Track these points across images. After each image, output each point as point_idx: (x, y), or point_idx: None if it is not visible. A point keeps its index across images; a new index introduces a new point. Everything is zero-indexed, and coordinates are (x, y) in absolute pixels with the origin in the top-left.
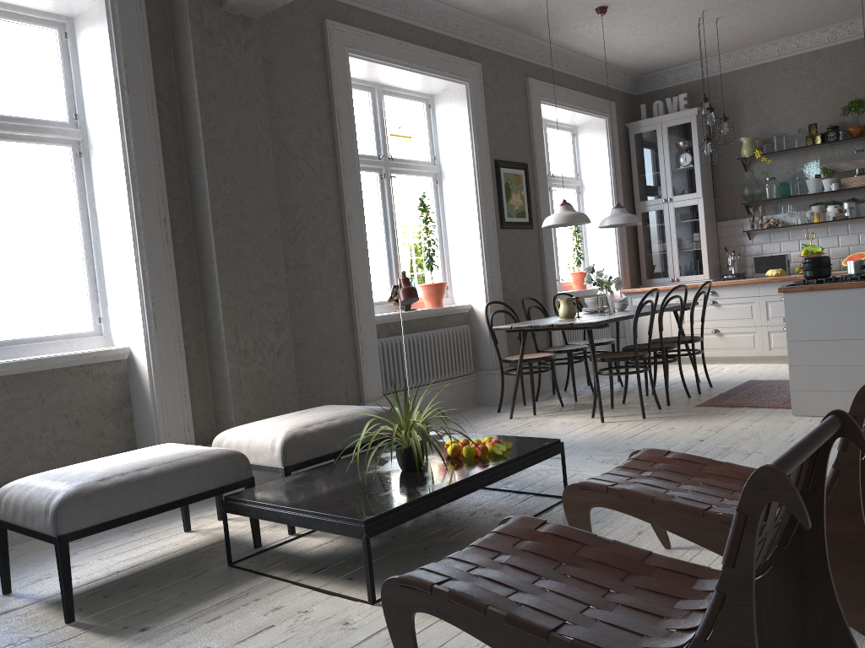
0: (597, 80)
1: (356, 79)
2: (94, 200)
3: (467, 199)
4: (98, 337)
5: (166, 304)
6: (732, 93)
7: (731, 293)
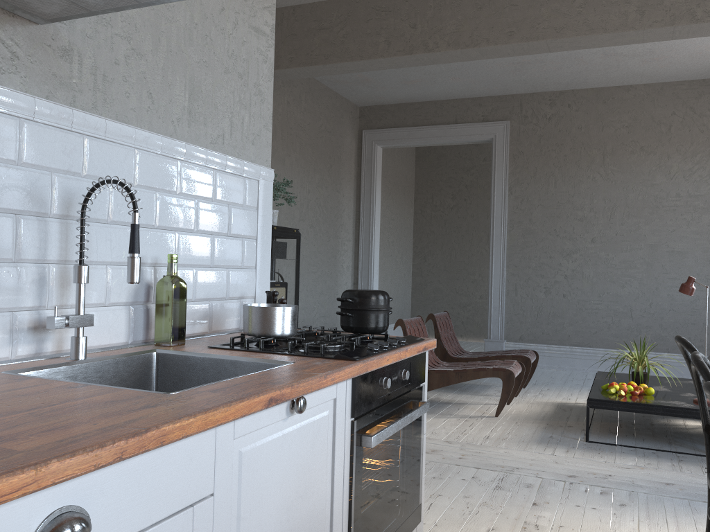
0: None
1: None
2: None
3: None
4: None
5: None
6: None
7: None
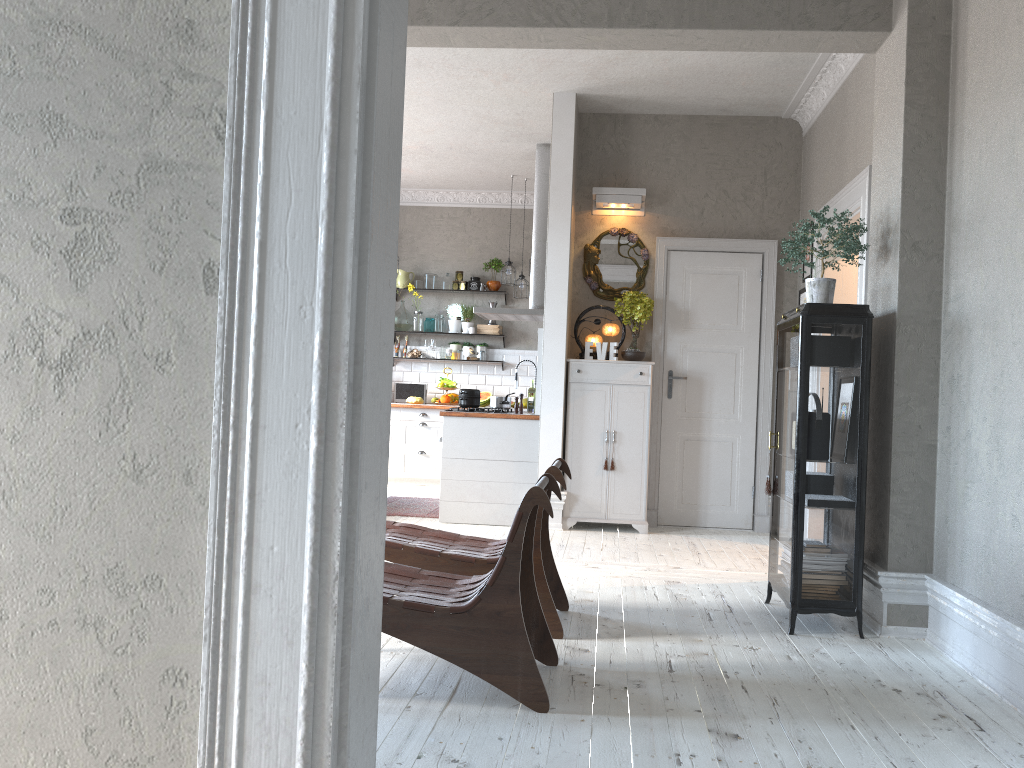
0: None
1: None
2: None
3: None
4: None
5: None
6: None
7: None
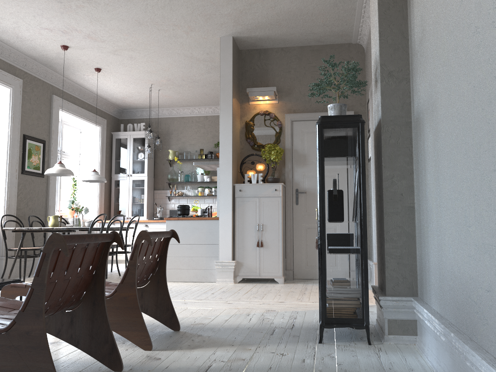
0: (97, 106)
1: None
2: None
3: (1, 153)
4: None
5: None
6: (168, 127)
7: (155, 226)
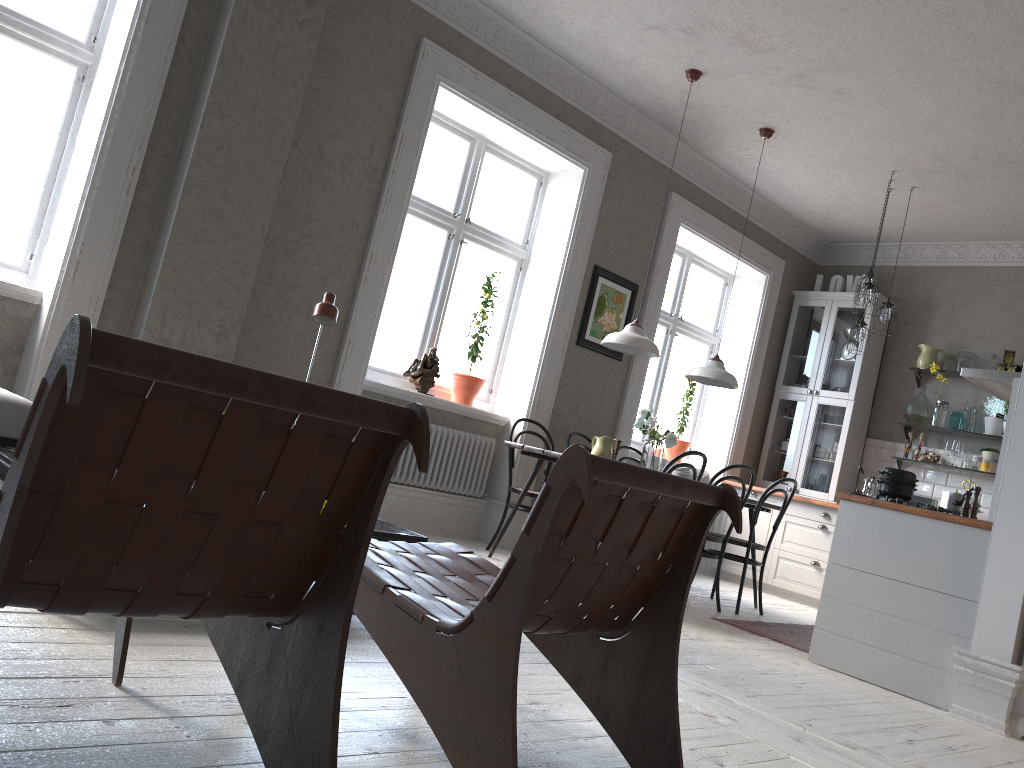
0: (769, 229)
1: (455, 122)
2: (78, 130)
3: (545, 296)
4: (21, 273)
5: (98, 258)
6: (928, 291)
7: None
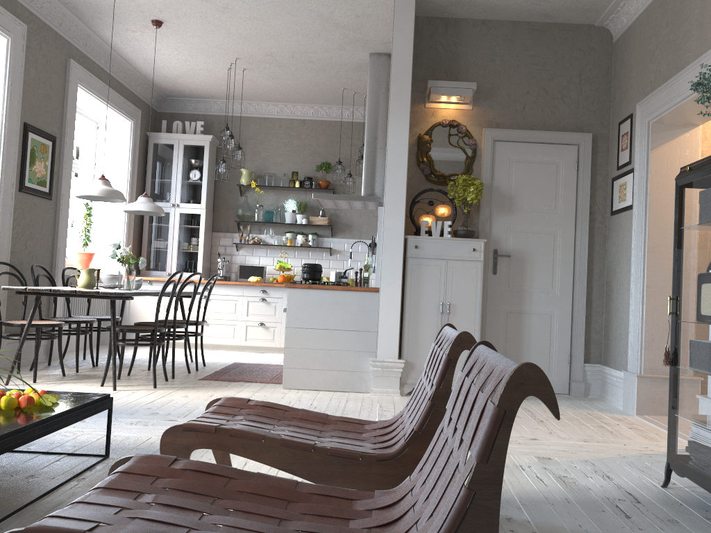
0: (130, 86)
1: None
2: None
3: None
4: None
5: None
6: (239, 133)
7: (221, 290)
